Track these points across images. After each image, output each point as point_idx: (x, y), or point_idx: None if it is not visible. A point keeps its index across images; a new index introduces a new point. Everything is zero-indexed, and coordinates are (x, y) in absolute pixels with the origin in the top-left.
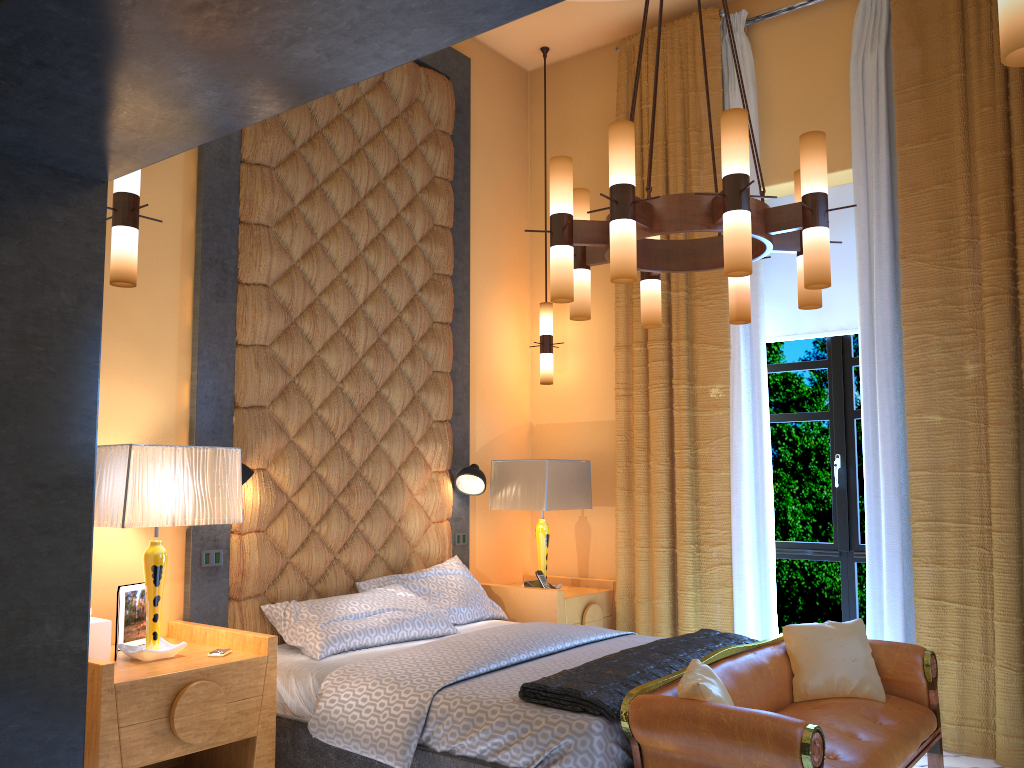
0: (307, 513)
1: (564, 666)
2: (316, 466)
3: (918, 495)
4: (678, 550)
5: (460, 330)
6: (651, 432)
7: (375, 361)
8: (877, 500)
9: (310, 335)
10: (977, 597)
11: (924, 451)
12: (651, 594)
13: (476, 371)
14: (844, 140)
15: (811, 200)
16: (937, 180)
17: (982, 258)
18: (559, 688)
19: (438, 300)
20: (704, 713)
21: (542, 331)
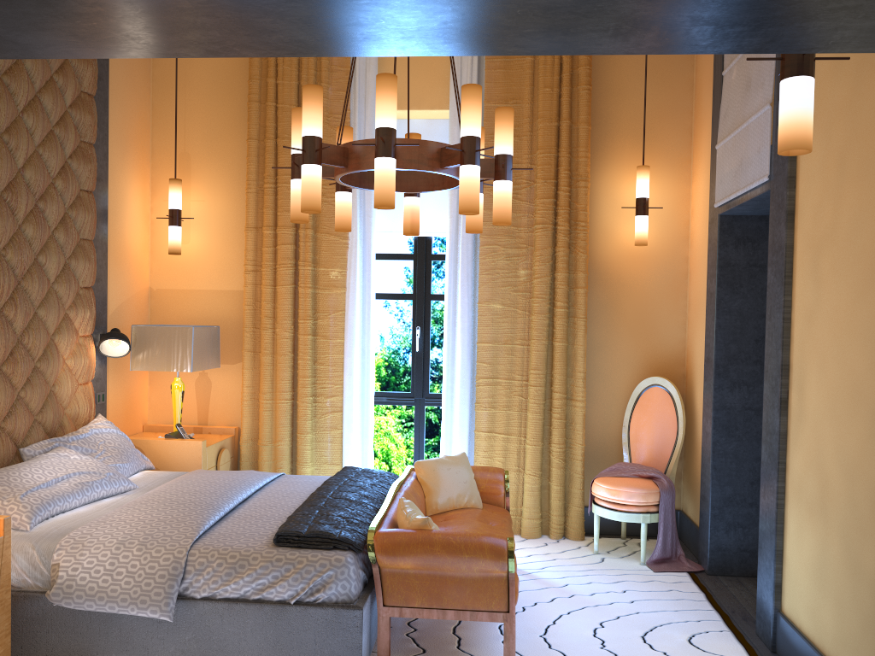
0: None
1: (275, 511)
2: None
3: (483, 360)
4: (300, 402)
5: (101, 199)
6: (279, 304)
7: (35, 228)
8: (453, 363)
9: None
10: (516, 430)
11: (489, 329)
12: (274, 438)
13: (110, 238)
14: (442, 86)
15: (504, 159)
16: None
17: (537, 196)
18: (311, 532)
19: (86, 169)
20: (437, 538)
21: (172, 205)
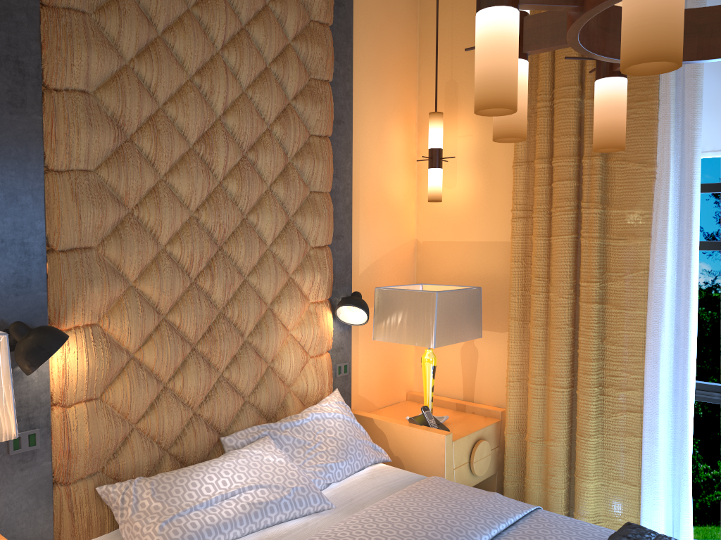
0: (156, 369)
1: None
2: (167, 313)
3: None
4: (579, 392)
5: (341, 144)
6: (553, 261)
7: (239, 184)
8: None
9: (152, 155)
10: None
11: None
12: (545, 434)
13: (359, 188)
14: None
15: None
16: None
17: None
18: None
19: (315, 110)
20: None
21: (431, 144)
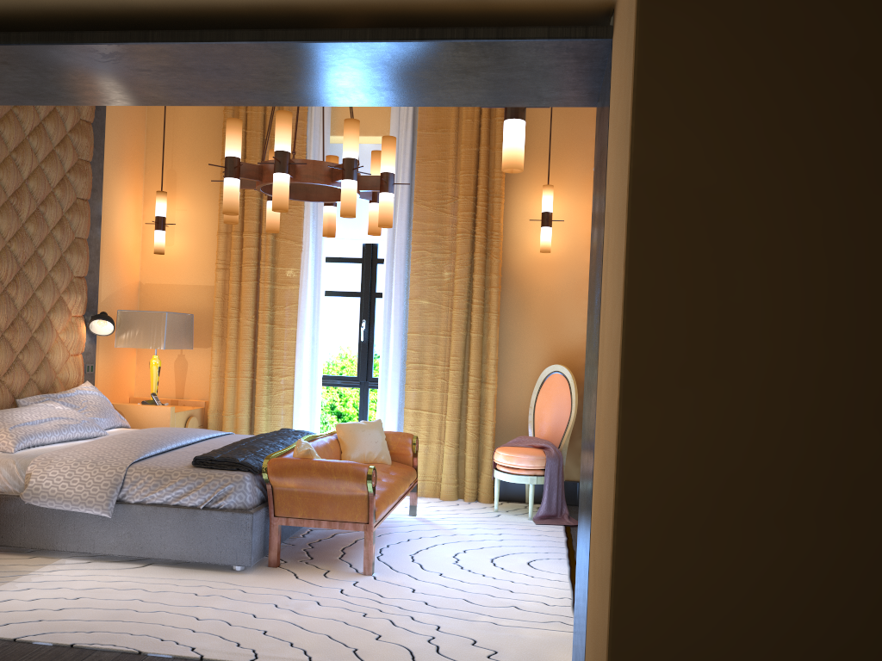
0: None
1: (207, 449)
2: None
3: (412, 348)
4: (258, 379)
5: (95, 206)
6: (243, 297)
7: (35, 227)
8: (388, 350)
9: None
10: (438, 408)
11: (417, 321)
12: (235, 409)
13: (104, 239)
14: (386, 116)
15: (386, 176)
16: (439, 157)
17: (459, 210)
18: (221, 457)
19: (82, 181)
20: (314, 464)
21: (158, 213)
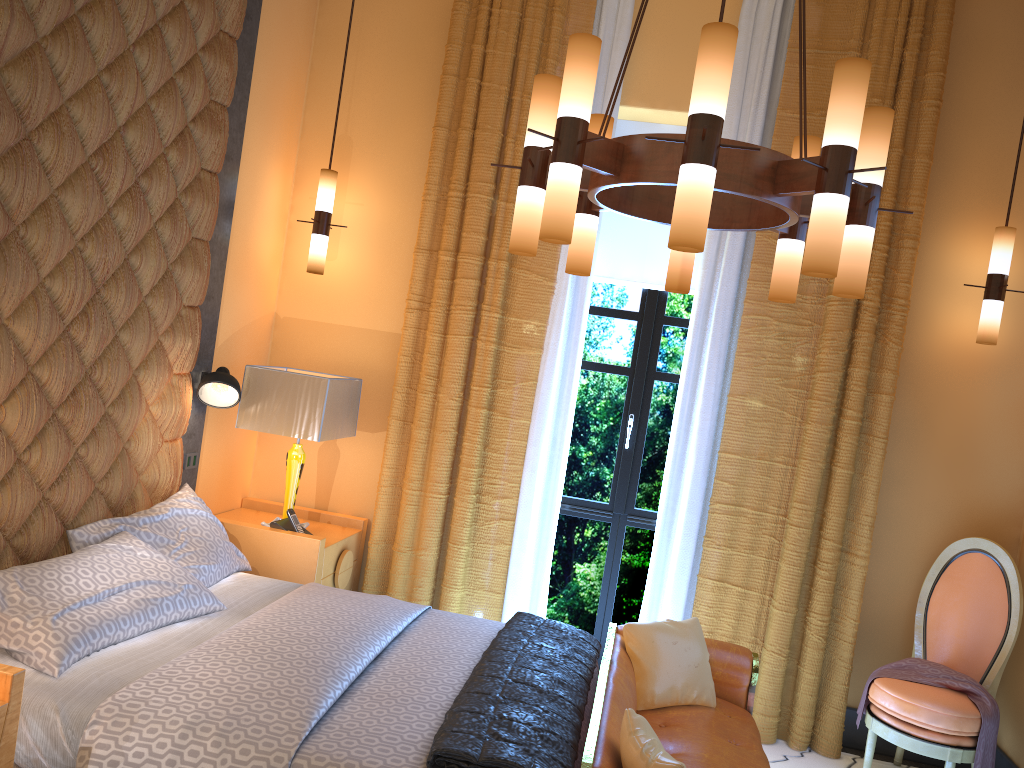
0: (15, 435)
1: (425, 690)
2: (33, 364)
3: (724, 477)
4: (458, 499)
5: (227, 185)
6: (447, 360)
7: (130, 215)
8: (679, 475)
9: (50, 162)
10: (759, 583)
11: (740, 435)
12: (415, 543)
13: (232, 241)
14: None
15: (869, 192)
16: None
17: None
18: (489, 760)
19: (213, 140)
20: None
21: (321, 206)
